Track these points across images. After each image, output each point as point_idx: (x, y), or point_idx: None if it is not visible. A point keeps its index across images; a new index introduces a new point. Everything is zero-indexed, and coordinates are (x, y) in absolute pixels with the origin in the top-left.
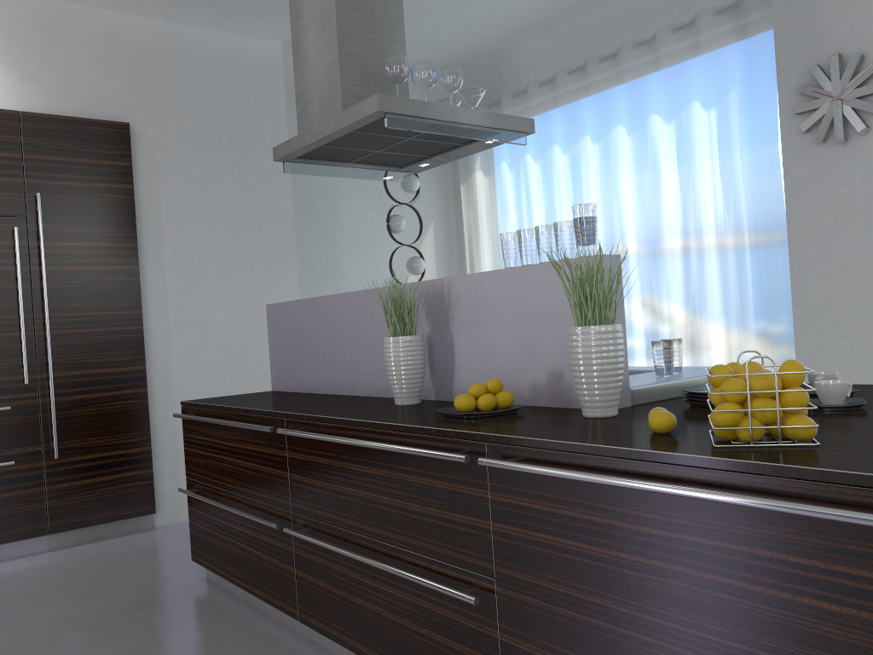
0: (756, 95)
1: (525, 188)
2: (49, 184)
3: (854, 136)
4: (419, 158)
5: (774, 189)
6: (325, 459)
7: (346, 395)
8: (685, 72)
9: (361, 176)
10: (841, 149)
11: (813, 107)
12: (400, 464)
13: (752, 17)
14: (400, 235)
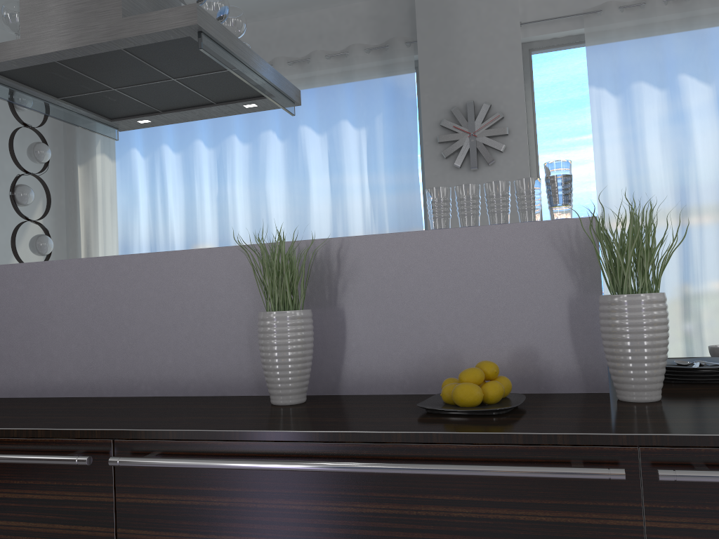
0: (402, 122)
1: (161, 178)
2: None
3: (483, 166)
4: (147, 110)
5: (415, 202)
6: (225, 498)
7: (117, 397)
8: (335, 93)
9: (67, 120)
10: (473, 175)
11: (454, 138)
12: (429, 492)
13: (400, 59)
14: (5, 211)
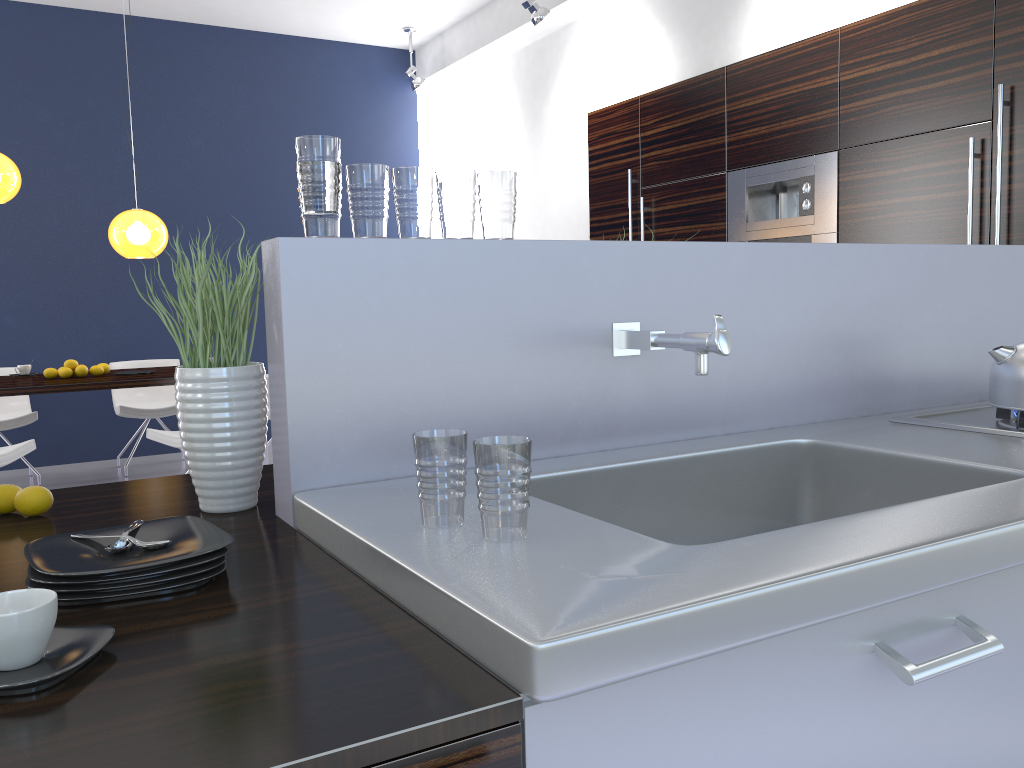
0: None
1: None
2: (1022, 67)
3: None
4: None
5: None
6: None
7: None
8: None
9: None
10: None
11: None
12: None
13: None
14: None
